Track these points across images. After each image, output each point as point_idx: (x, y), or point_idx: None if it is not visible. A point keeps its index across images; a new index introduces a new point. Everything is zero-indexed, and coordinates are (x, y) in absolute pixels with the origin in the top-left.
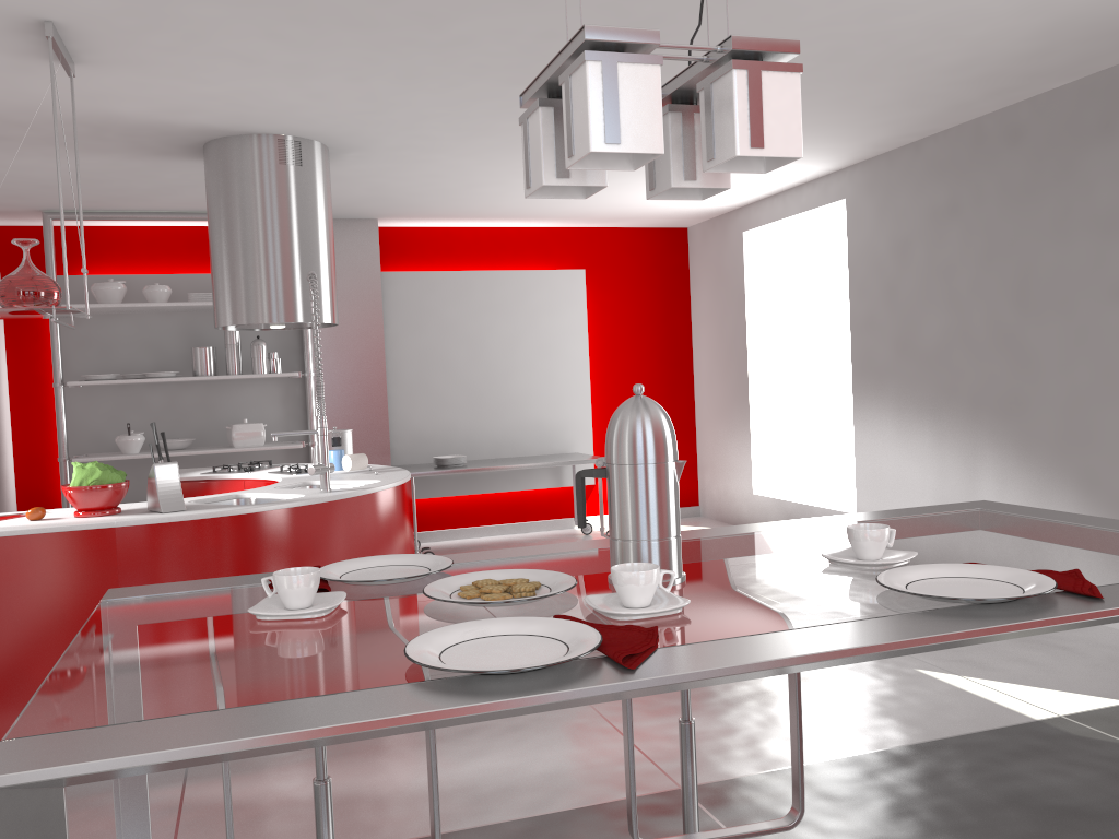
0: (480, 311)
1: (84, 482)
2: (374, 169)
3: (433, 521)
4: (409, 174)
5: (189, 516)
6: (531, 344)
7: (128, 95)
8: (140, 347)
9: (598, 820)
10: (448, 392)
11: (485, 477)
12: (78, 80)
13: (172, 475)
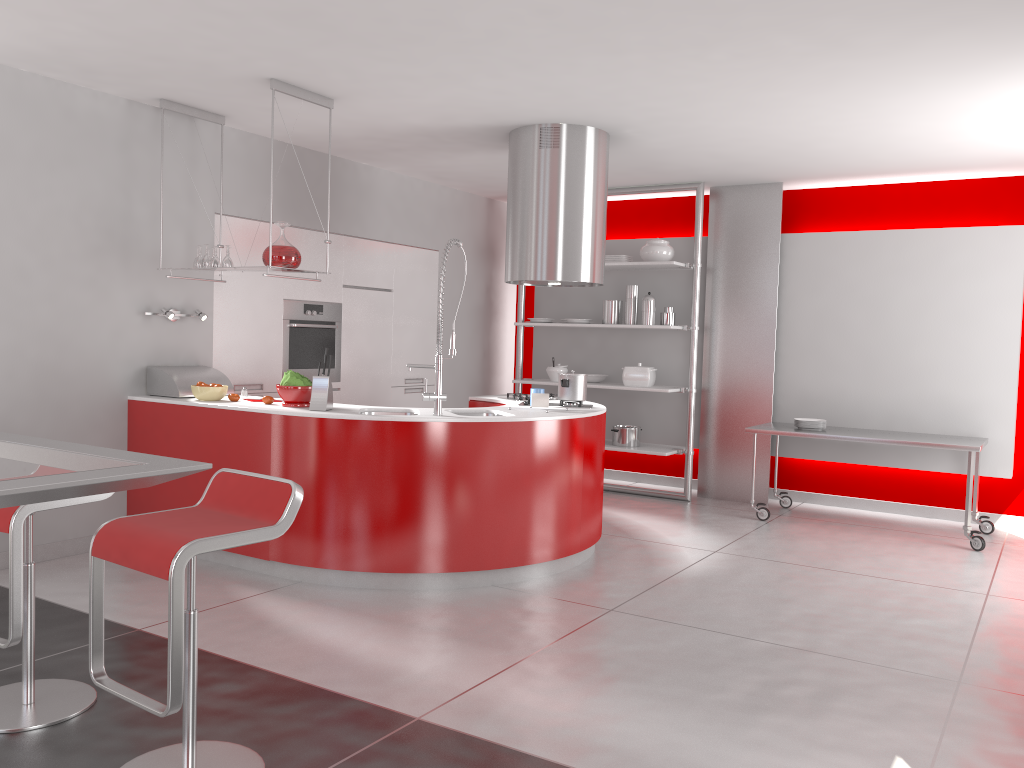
0: (885, 273)
1: (283, 383)
2: (675, 141)
3: (826, 484)
4: (714, 141)
5: (308, 414)
6: (943, 310)
7: (399, 113)
8: (585, 299)
9: (326, 706)
10: (840, 356)
11: (872, 449)
12: (356, 108)
13: (323, 385)
